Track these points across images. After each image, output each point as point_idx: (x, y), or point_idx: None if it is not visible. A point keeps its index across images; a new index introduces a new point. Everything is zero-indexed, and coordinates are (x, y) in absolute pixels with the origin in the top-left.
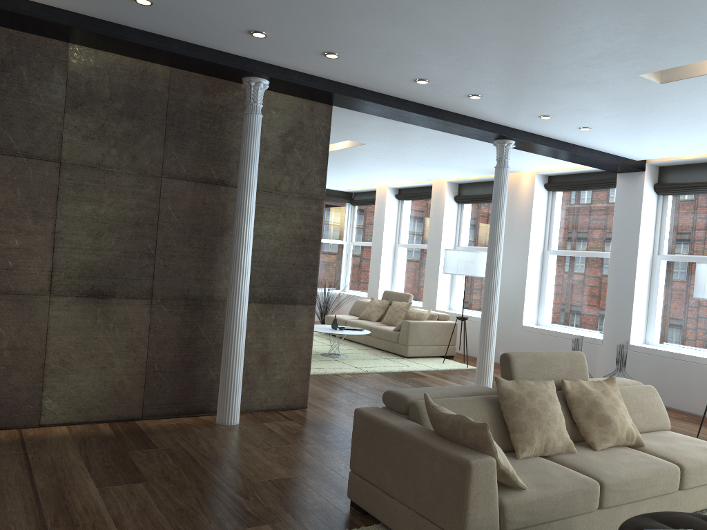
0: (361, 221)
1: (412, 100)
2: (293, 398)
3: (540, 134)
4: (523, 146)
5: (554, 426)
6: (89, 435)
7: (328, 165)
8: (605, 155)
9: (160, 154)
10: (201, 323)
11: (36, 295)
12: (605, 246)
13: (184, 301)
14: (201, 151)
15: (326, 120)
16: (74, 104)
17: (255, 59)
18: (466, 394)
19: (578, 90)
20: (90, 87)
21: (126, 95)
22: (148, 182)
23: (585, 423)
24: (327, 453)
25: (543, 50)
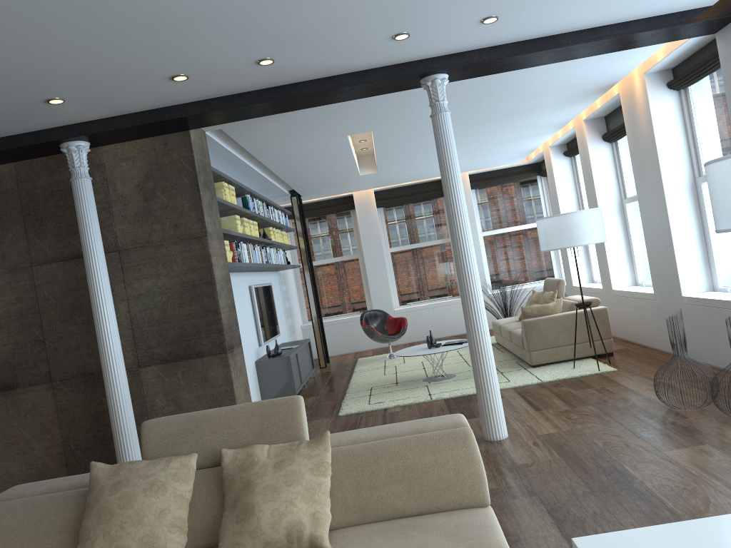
0: None
1: (243, 91)
2: None
3: (471, 48)
4: (472, 72)
5: (133, 530)
6: None
7: (421, 155)
8: (630, 25)
9: (25, 246)
10: (104, 396)
11: None
12: None
13: (82, 377)
14: (61, 230)
15: (185, 149)
16: None
17: (44, 128)
18: (82, 485)
19: (309, 1)
20: None
21: None
22: (21, 275)
23: (225, 517)
24: None
25: (120, 1)
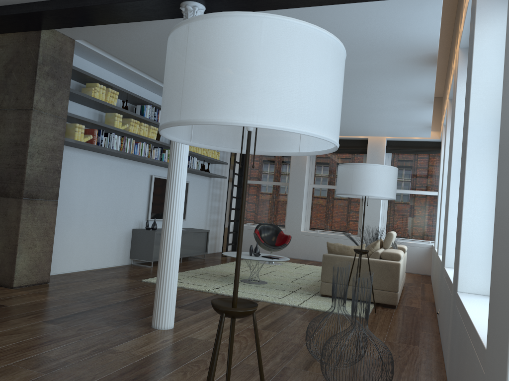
0: None
1: None
2: (3, 277)
3: None
4: (225, 5)
5: None
6: None
7: None
8: None
9: None
10: None
11: None
12: None
13: None
14: None
15: (36, 44)
16: None
17: None
18: None
19: None
20: None
21: None
22: None
23: None
24: None
25: None
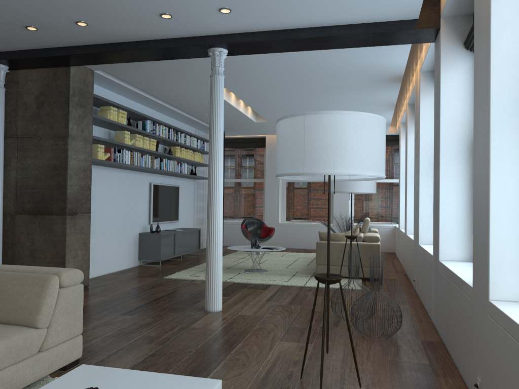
0: None
1: (89, 43)
2: None
3: (236, 32)
4: (245, 49)
5: None
6: None
7: (291, 113)
8: (352, 27)
9: None
10: None
11: None
12: None
13: None
14: None
15: (66, 78)
16: None
17: None
18: None
19: None
20: None
21: None
22: None
23: None
24: None
25: None
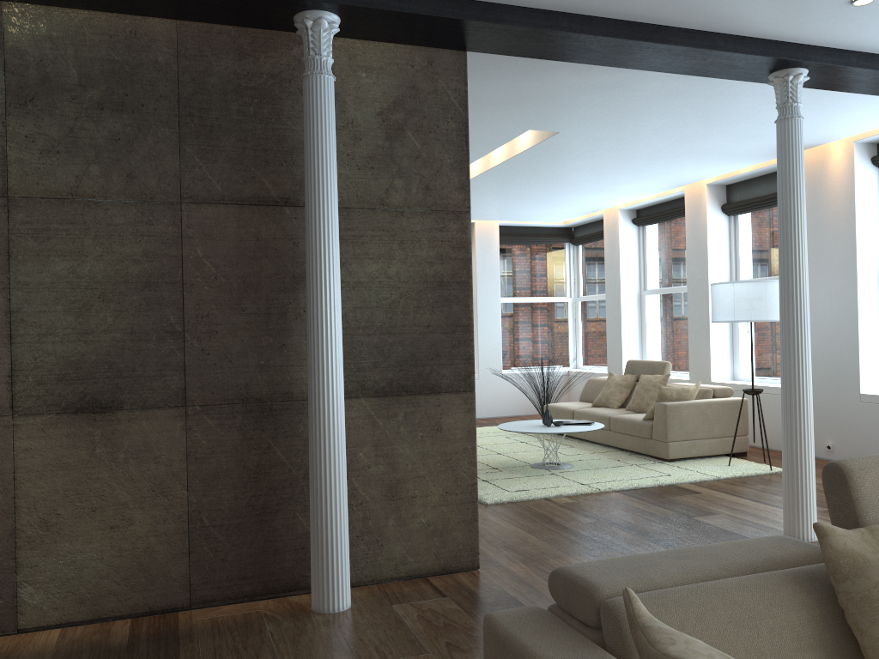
0: (588, 265)
1: (602, 14)
2: (453, 553)
3: (855, 48)
4: (824, 79)
5: None
6: (83, 648)
7: (519, 184)
8: None
9: (174, 166)
10: (275, 439)
11: None
12: None
13: (242, 405)
14: (244, 153)
15: (457, 78)
16: (20, 100)
17: None
18: (746, 567)
19: None
20: (44, 70)
21: (105, 76)
22: (159, 214)
23: None
24: None
25: None
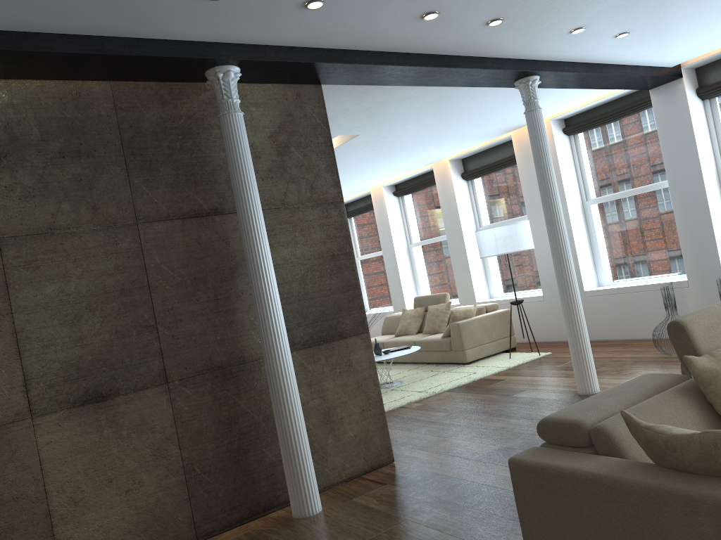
0: (362, 232)
1: (416, 51)
2: (375, 454)
3: (566, 60)
4: (547, 81)
5: None
6: None
7: None
8: (639, 69)
9: (127, 196)
10: (238, 395)
11: (13, 423)
12: (655, 176)
13: (209, 373)
14: (178, 179)
15: (318, 104)
16: None
17: (216, 40)
18: (648, 392)
19: None
20: (11, 131)
21: (62, 130)
22: (122, 234)
23: None
24: (456, 519)
25: None
